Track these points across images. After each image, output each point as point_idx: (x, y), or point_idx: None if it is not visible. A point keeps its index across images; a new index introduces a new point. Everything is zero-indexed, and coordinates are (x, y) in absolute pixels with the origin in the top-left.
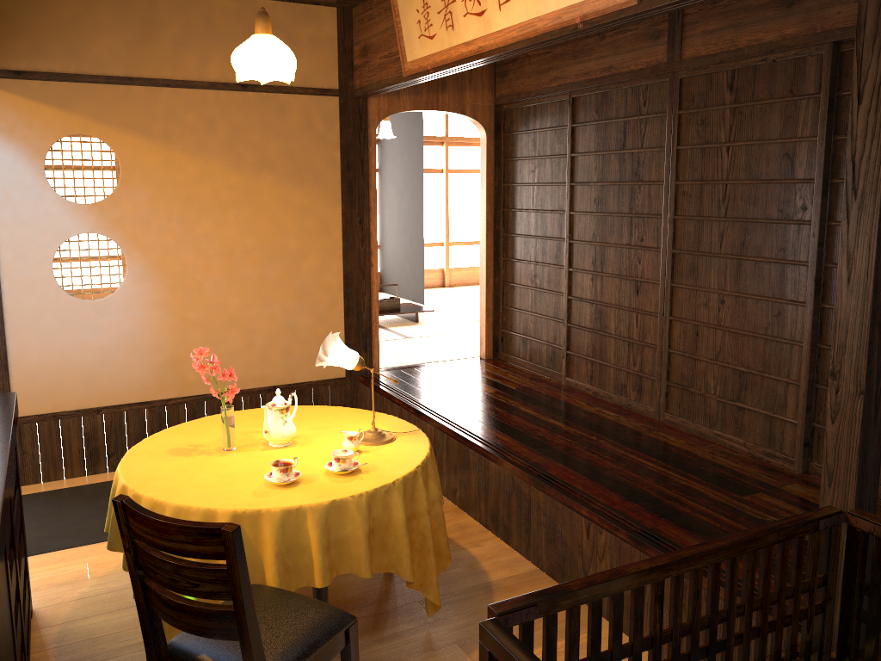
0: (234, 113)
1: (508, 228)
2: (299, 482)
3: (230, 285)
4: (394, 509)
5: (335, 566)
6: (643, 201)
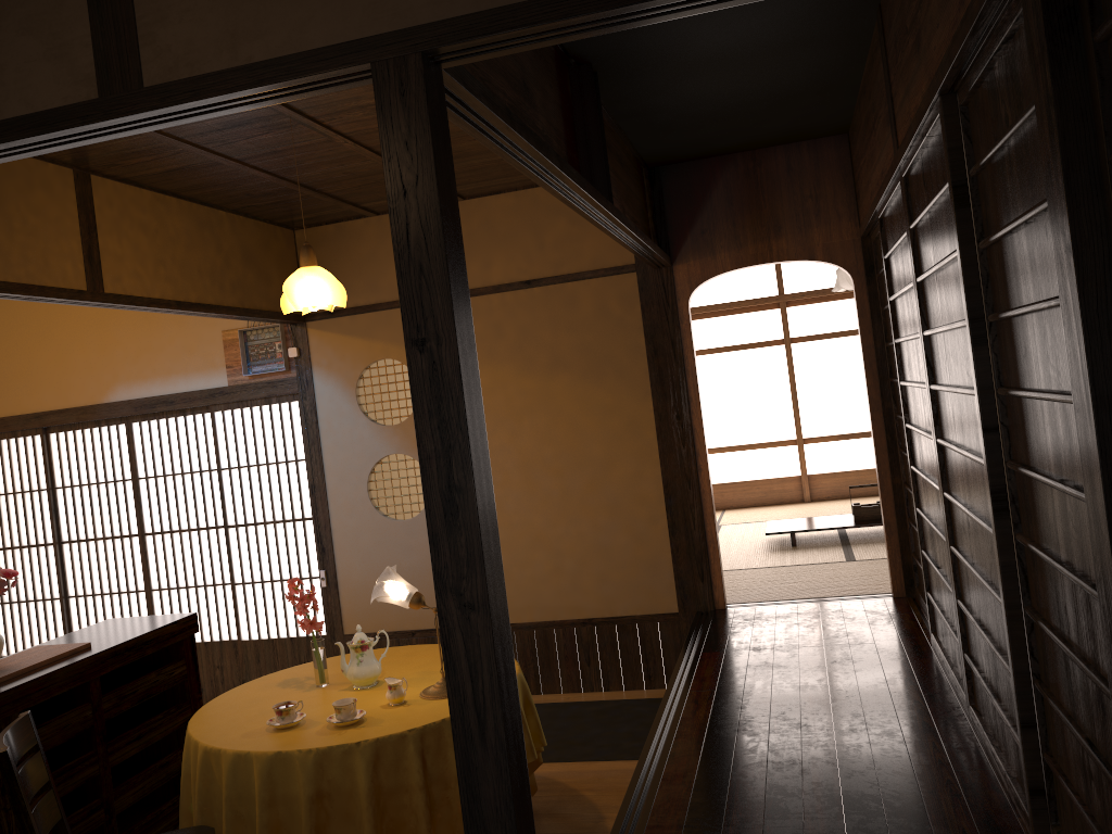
0: (520, 313)
1: (897, 406)
2: (295, 728)
3: (531, 500)
4: (357, 775)
5: (286, 827)
6: (922, 363)
